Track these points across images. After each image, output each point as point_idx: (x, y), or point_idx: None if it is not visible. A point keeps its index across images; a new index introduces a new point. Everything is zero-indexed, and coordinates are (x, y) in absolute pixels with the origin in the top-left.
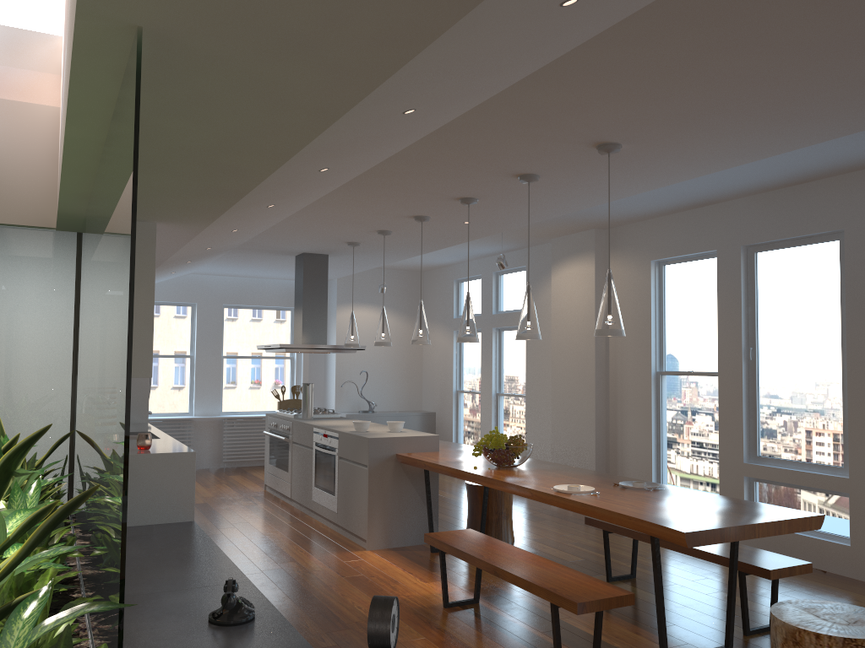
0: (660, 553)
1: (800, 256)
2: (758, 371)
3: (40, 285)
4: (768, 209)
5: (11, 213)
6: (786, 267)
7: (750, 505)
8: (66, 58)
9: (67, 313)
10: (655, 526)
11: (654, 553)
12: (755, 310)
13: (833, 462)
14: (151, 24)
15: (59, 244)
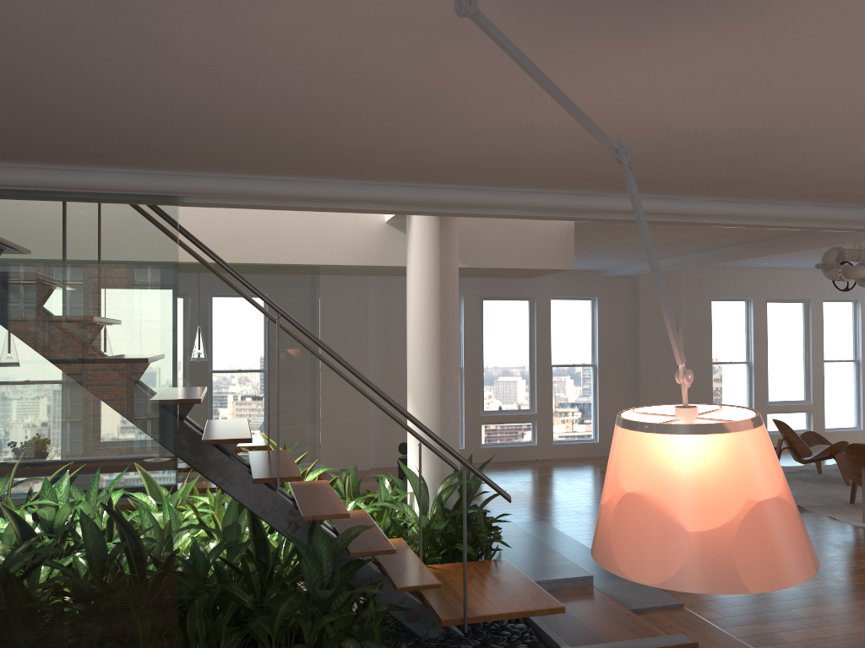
0: None
1: None
2: None
3: None
4: None
5: None
6: None
7: None
8: None
9: None
10: None
11: None
12: None
13: None
14: (322, 267)
15: None
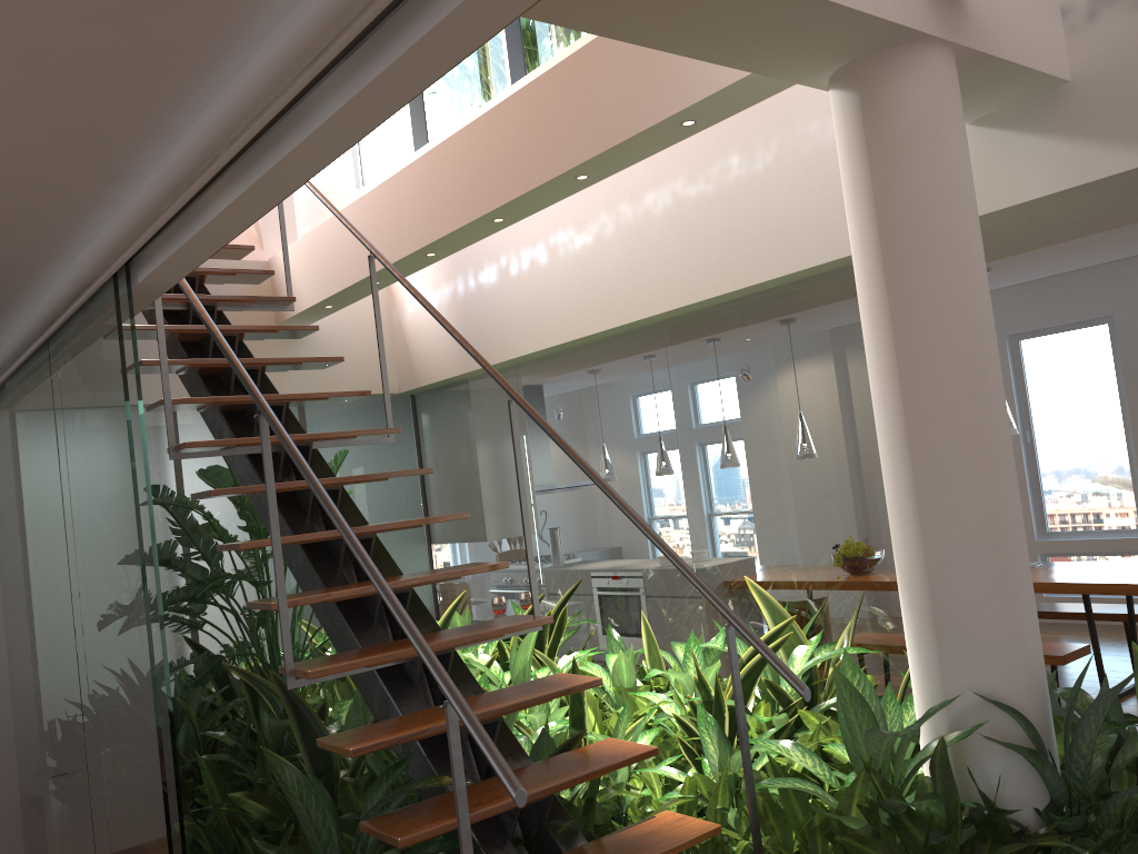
0: (1092, 611)
1: (1068, 341)
2: (1037, 452)
3: (387, 455)
4: (1030, 299)
5: (359, 383)
6: (1054, 351)
7: (1137, 563)
8: (594, 245)
9: (413, 480)
10: (1101, 585)
11: (1088, 611)
12: (1026, 394)
13: (1127, 526)
14: None
15: (397, 409)
